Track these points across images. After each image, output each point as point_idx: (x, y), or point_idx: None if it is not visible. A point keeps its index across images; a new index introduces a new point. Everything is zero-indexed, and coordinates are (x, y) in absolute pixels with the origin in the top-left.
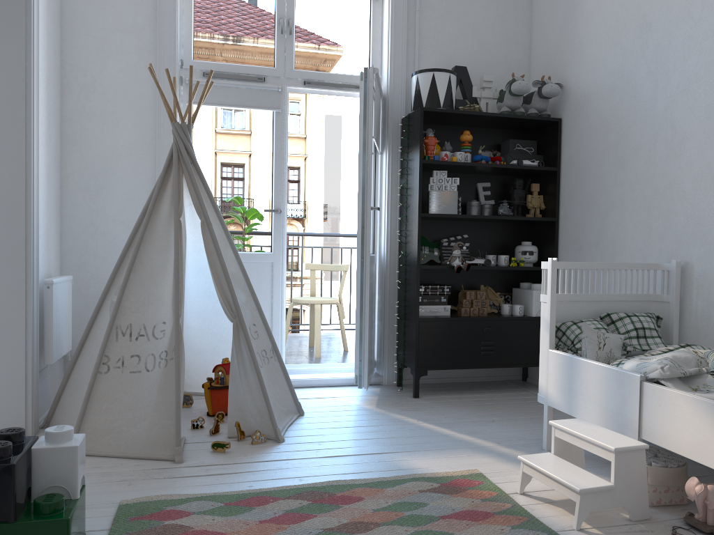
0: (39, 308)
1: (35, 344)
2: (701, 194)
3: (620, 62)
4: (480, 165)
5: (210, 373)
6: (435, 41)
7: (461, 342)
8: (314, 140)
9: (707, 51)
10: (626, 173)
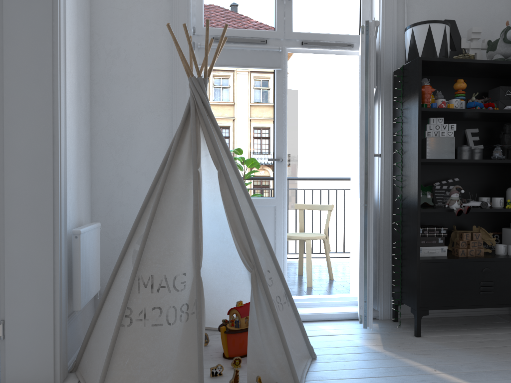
0: (69, 255)
1: (63, 293)
2: None
3: None
4: (476, 111)
5: (223, 311)
6: None
7: (461, 282)
8: None
9: None
10: None
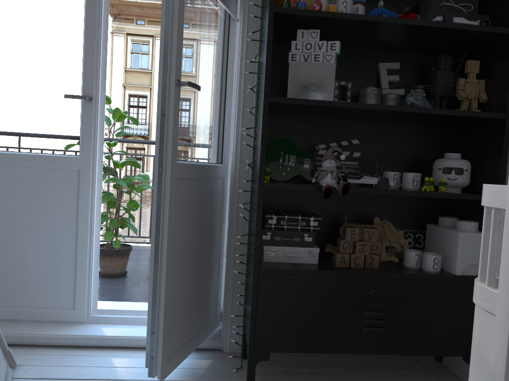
0: None
1: None
2: None
3: None
4: (376, 19)
5: None
6: None
7: (330, 310)
8: None
9: None
10: None
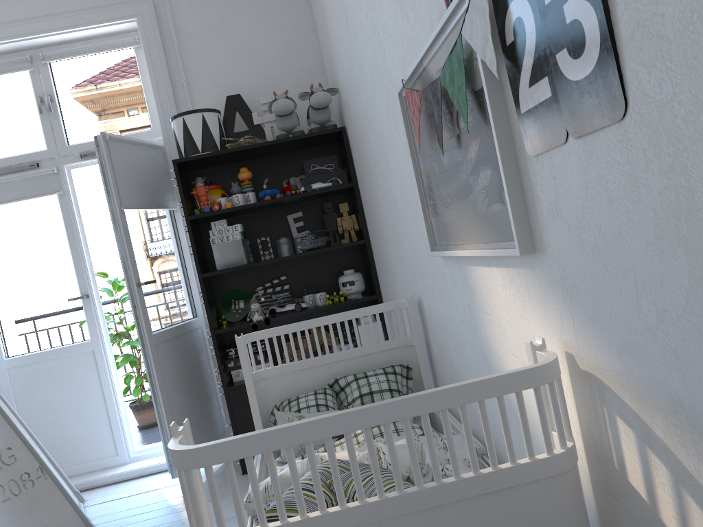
0: None
1: None
2: (407, 214)
3: (347, 58)
4: (257, 204)
5: None
6: (206, 73)
7: None
8: None
9: (370, 38)
10: (378, 188)
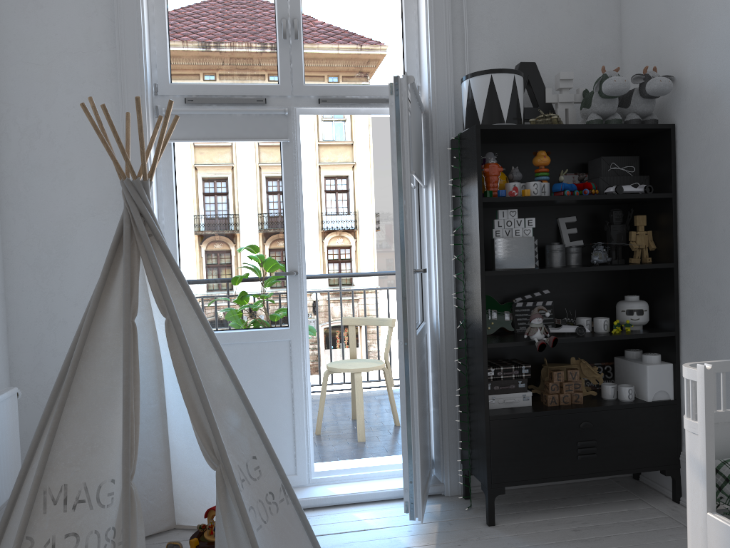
0: None
1: None
2: None
3: None
4: (563, 198)
5: (209, 504)
6: (490, 31)
7: (550, 445)
8: (361, 146)
9: None
10: None
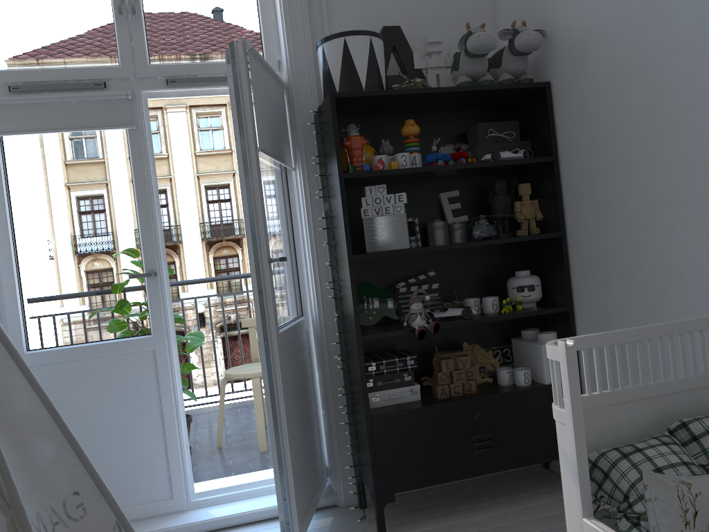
0: None
1: None
2: None
3: None
4: (434, 169)
5: None
6: None
7: (442, 441)
8: None
9: None
10: (669, 153)
